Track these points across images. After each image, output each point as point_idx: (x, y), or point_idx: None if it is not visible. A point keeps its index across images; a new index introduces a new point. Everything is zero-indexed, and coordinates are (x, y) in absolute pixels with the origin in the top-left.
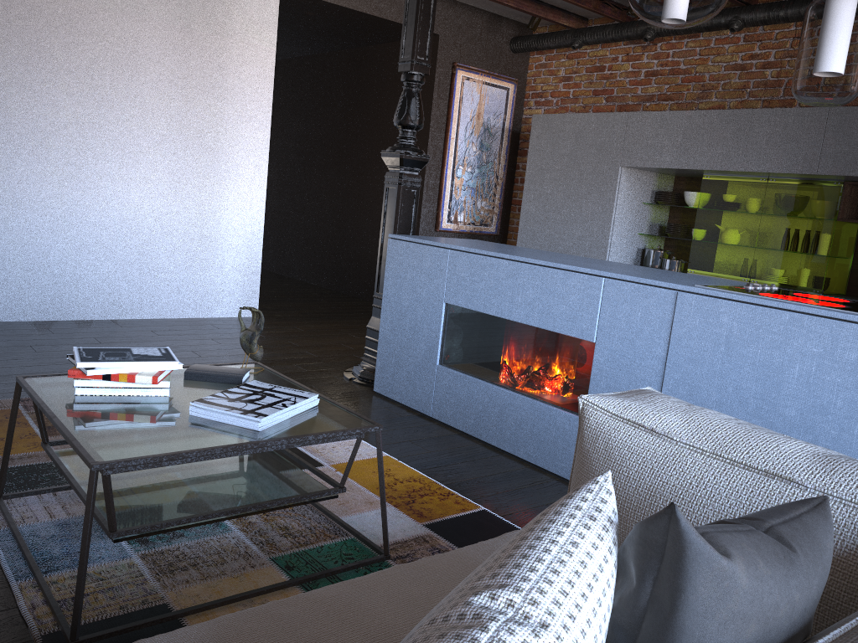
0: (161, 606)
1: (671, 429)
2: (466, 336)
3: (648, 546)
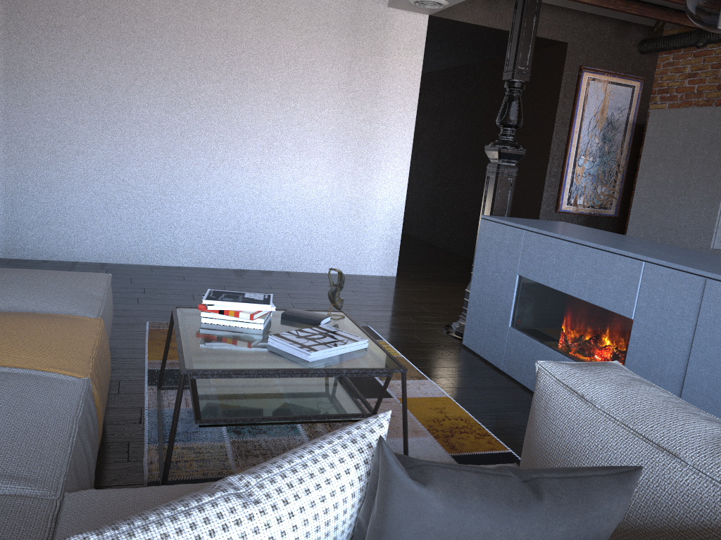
0: None
1: (598, 397)
2: (532, 304)
3: (374, 466)
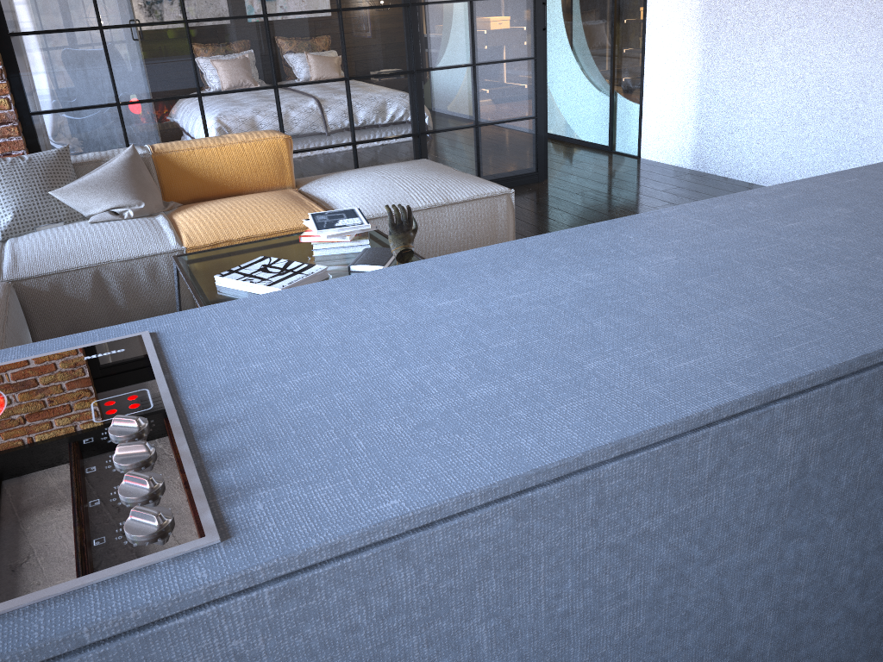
0: None
1: None
2: None
3: None
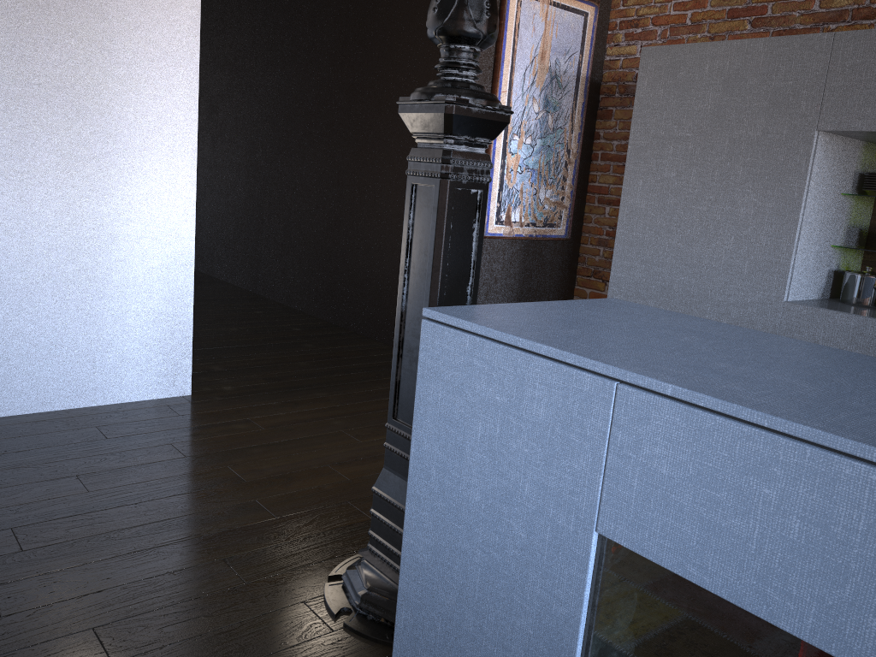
0: None
1: None
2: (674, 651)
3: None
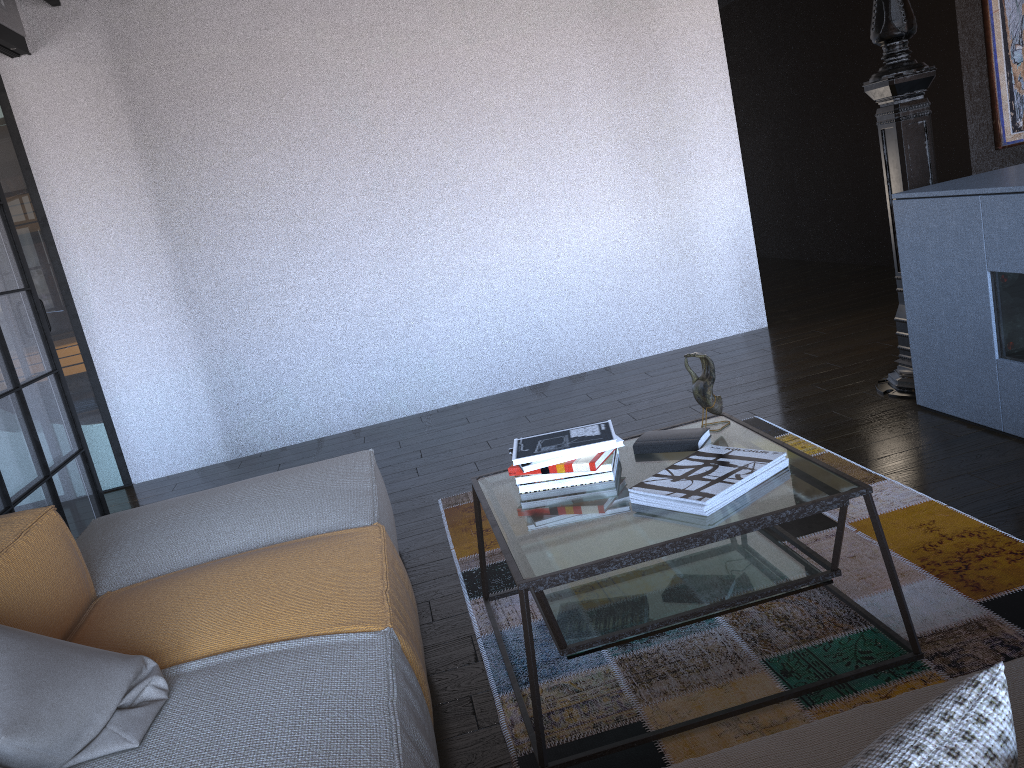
0: (635, 725)
1: None
2: None
3: None
